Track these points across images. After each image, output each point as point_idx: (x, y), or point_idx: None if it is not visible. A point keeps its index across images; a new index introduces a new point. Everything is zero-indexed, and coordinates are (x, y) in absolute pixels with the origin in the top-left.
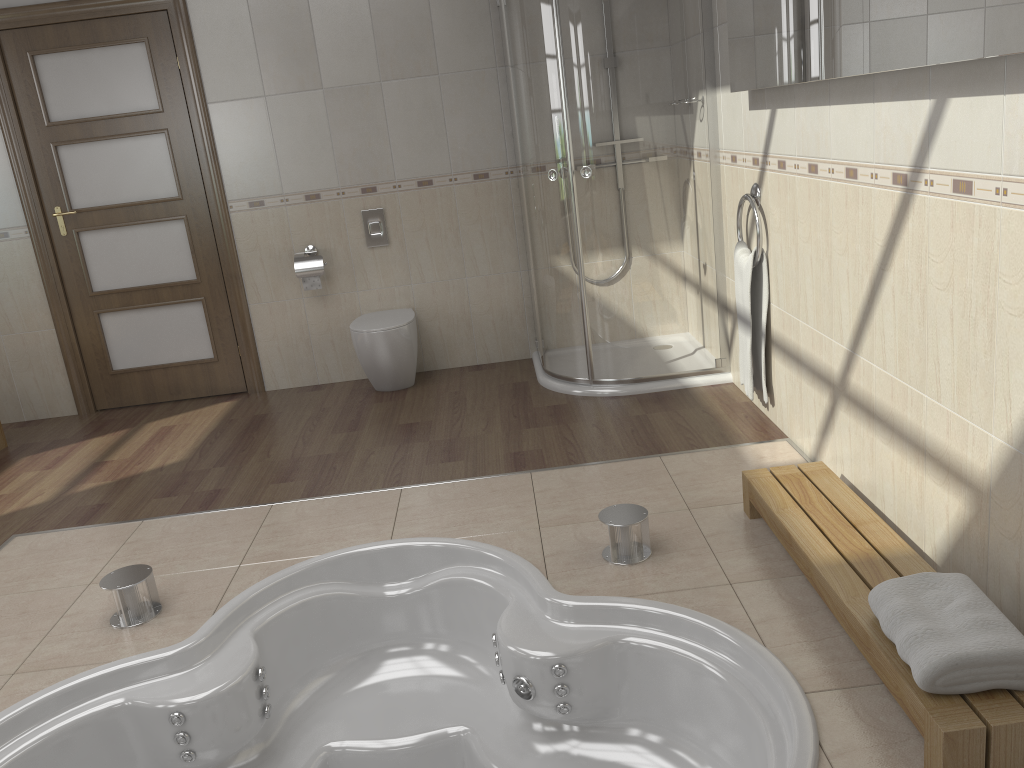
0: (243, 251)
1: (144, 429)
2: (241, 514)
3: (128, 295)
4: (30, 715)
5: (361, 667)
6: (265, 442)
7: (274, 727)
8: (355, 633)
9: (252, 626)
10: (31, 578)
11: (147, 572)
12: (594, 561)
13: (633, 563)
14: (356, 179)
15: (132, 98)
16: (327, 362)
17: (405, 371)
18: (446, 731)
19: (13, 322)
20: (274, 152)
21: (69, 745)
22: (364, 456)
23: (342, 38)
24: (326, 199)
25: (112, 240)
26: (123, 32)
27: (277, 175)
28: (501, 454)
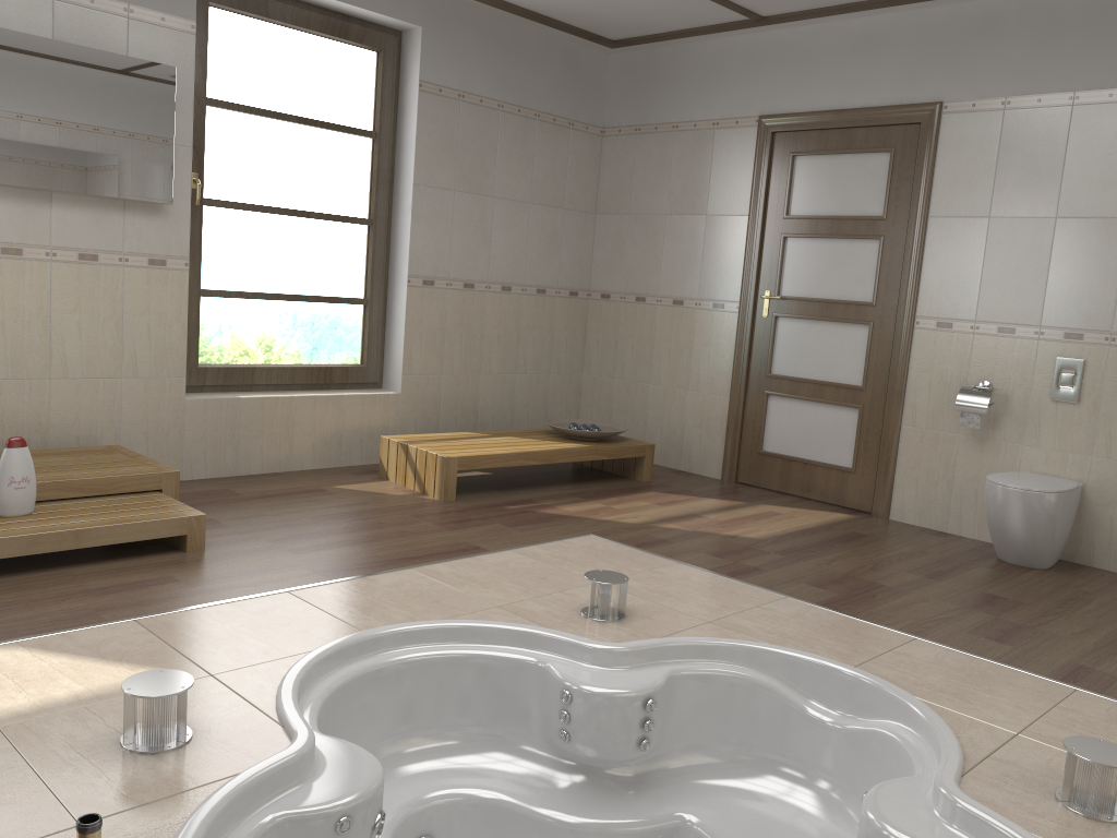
0: (914, 370)
1: (755, 507)
2: (753, 591)
3: (797, 384)
4: (480, 633)
5: (767, 776)
6: (838, 553)
7: (655, 771)
8: (775, 739)
9: (674, 668)
10: (570, 561)
11: (621, 580)
12: (1039, 789)
13: (1084, 815)
14: (1062, 321)
15: (862, 203)
16: (962, 511)
17: (1035, 546)
18: None
19: (701, 382)
20: (979, 275)
21: (494, 673)
22: (913, 600)
23: (1096, 165)
24: (1020, 336)
25: (801, 330)
26: (874, 141)
27: (975, 300)
28: (1063, 660)
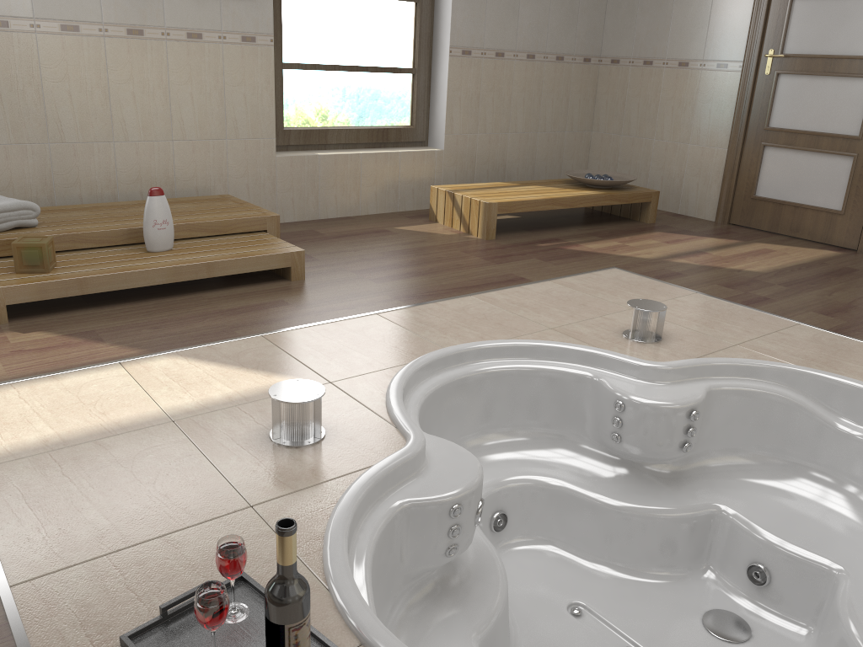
0: None
1: (750, 245)
2: (768, 318)
3: (793, 136)
4: (540, 351)
5: (789, 476)
6: (836, 286)
7: (690, 468)
8: (798, 446)
9: (711, 384)
10: (602, 291)
11: (661, 308)
12: None
13: None
14: None
15: None
16: None
17: None
18: (824, 561)
19: (701, 136)
20: None
21: (552, 384)
22: None
23: None
24: None
25: (802, 86)
26: None
27: None
28: None
